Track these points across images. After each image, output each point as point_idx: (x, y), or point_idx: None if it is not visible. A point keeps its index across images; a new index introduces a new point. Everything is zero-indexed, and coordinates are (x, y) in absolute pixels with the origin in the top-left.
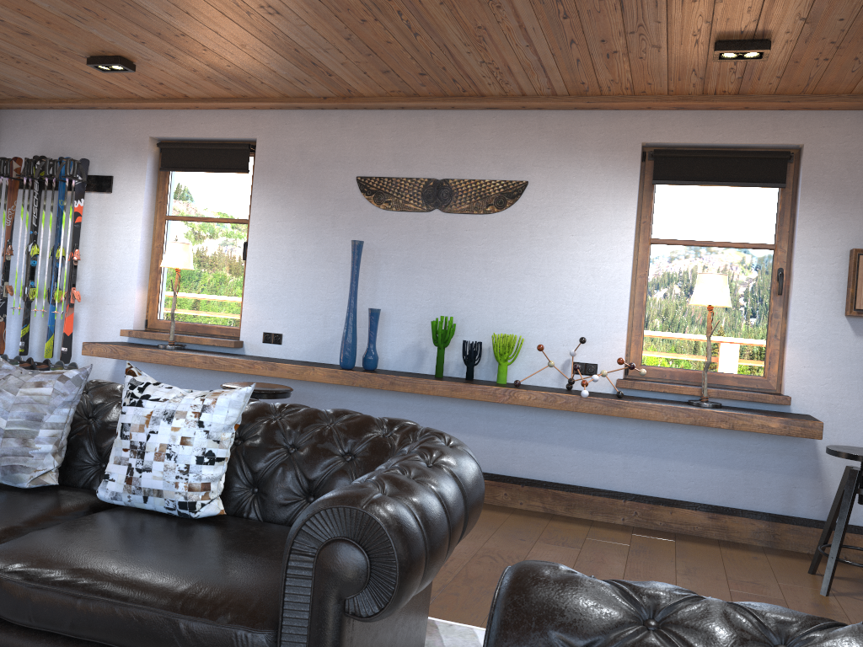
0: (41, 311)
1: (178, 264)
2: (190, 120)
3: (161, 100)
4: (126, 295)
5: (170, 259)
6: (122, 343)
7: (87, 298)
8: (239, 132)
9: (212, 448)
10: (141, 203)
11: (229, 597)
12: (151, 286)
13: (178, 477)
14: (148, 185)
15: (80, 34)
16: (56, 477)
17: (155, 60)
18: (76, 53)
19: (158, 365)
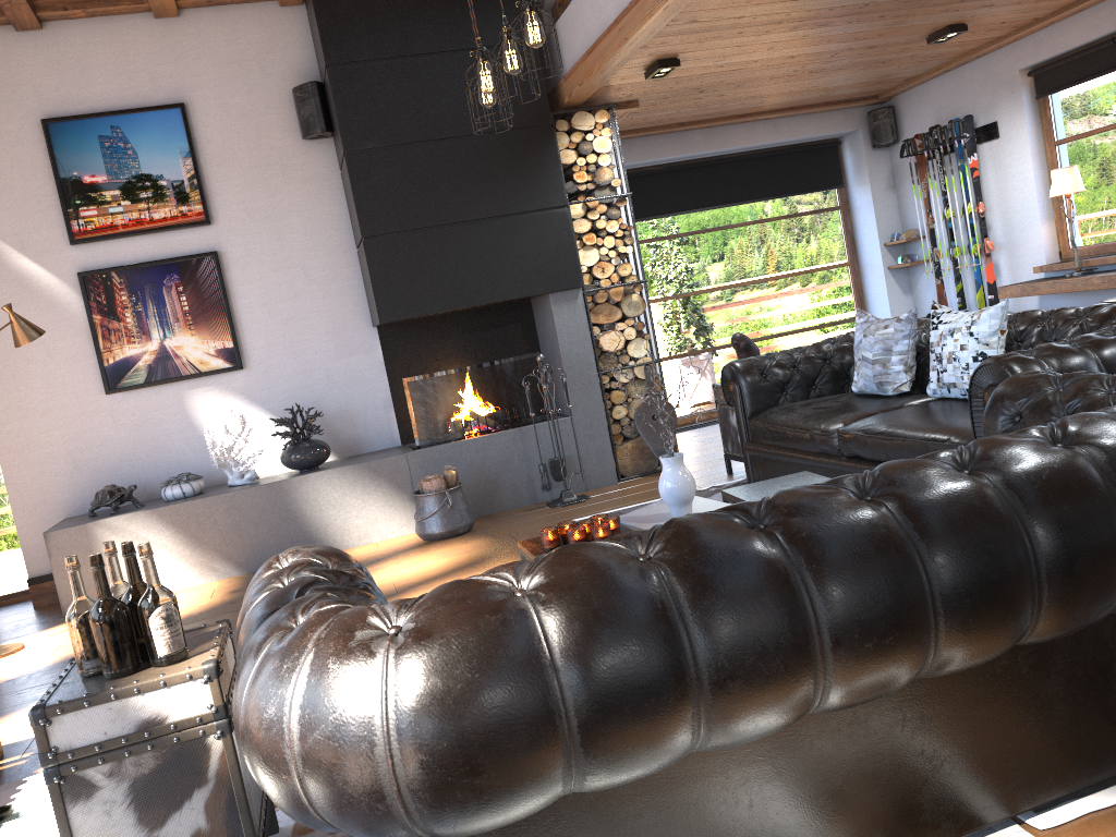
0: (968, 266)
1: (1063, 190)
2: (1049, 37)
3: (1015, 32)
4: (1033, 232)
5: (1055, 188)
6: (1035, 280)
7: (1001, 245)
8: (1099, 30)
9: (983, 350)
10: (1025, 139)
11: (955, 431)
12: (1056, 217)
13: (962, 372)
14: (1029, 118)
15: (906, 29)
16: (908, 386)
17: (978, 14)
18: (916, 39)
19: (1076, 294)
